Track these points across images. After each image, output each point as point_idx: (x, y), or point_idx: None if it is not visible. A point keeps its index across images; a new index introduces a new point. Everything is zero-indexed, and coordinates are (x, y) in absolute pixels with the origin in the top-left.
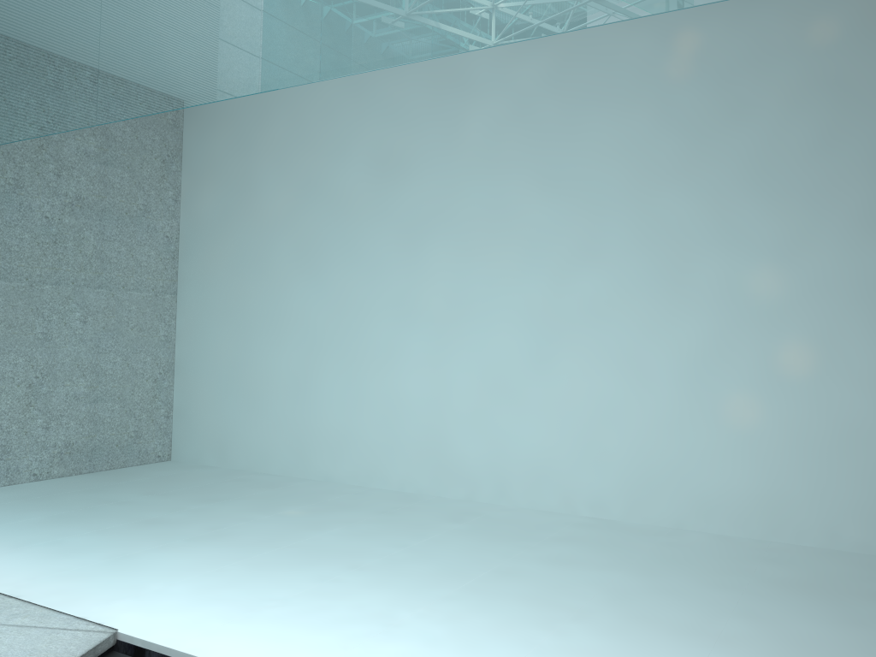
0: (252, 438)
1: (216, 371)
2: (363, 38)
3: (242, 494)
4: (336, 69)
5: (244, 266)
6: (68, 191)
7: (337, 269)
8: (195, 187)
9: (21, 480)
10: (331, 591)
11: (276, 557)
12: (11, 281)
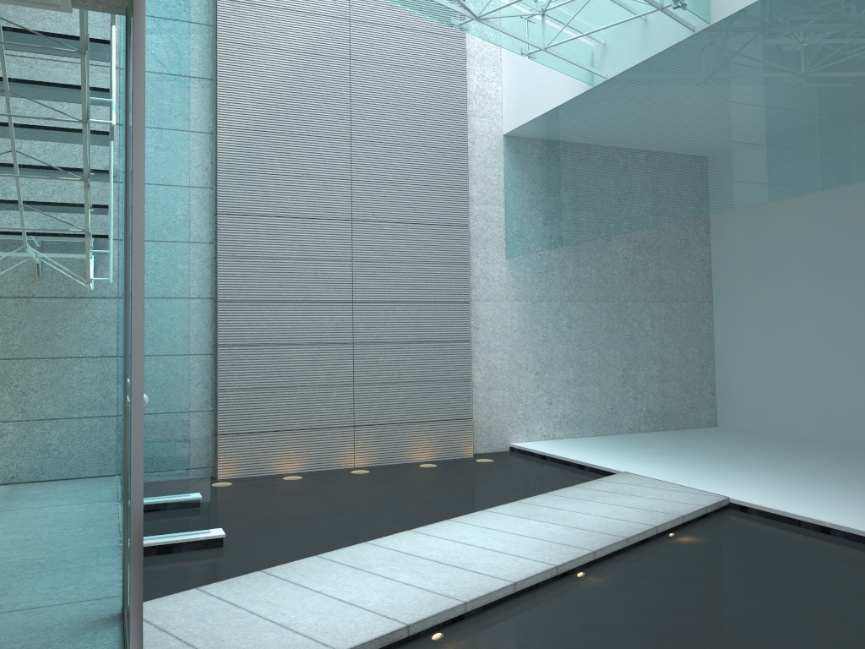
0: (783, 410)
1: (748, 359)
2: (858, 163)
3: (781, 447)
4: (842, 181)
5: (765, 278)
6: (636, 238)
7: (847, 275)
8: (721, 221)
9: (623, 431)
10: (861, 496)
11: (817, 479)
12: (608, 301)
